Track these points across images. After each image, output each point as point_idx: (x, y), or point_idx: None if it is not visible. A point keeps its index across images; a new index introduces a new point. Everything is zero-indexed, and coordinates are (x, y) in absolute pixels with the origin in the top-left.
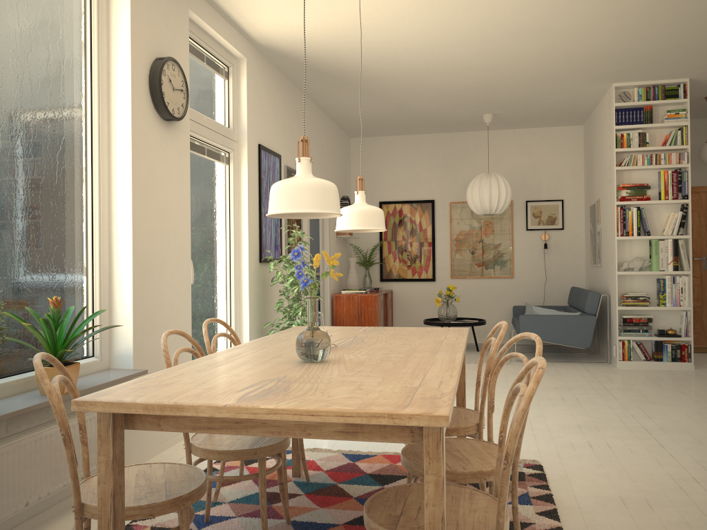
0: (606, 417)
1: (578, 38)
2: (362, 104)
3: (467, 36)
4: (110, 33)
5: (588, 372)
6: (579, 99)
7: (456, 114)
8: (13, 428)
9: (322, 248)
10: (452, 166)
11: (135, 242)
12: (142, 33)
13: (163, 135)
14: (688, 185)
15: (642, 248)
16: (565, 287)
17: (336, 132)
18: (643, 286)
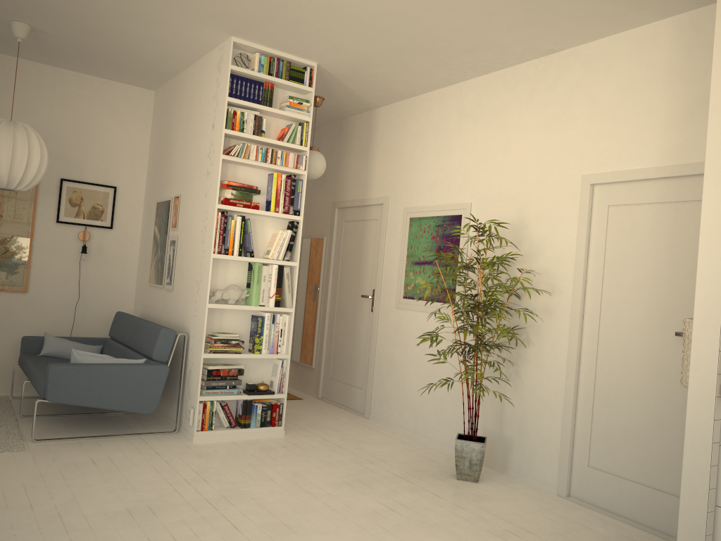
0: None
1: None
2: None
3: None
4: None
5: (160, 457)
6: (174, 46)
7: None
8: None
9: None
10: None
11: None
12: None
13: None
14: (302, 198)
15: (240, 273)
16: (105, 310)
17: None
18: (236, 325)
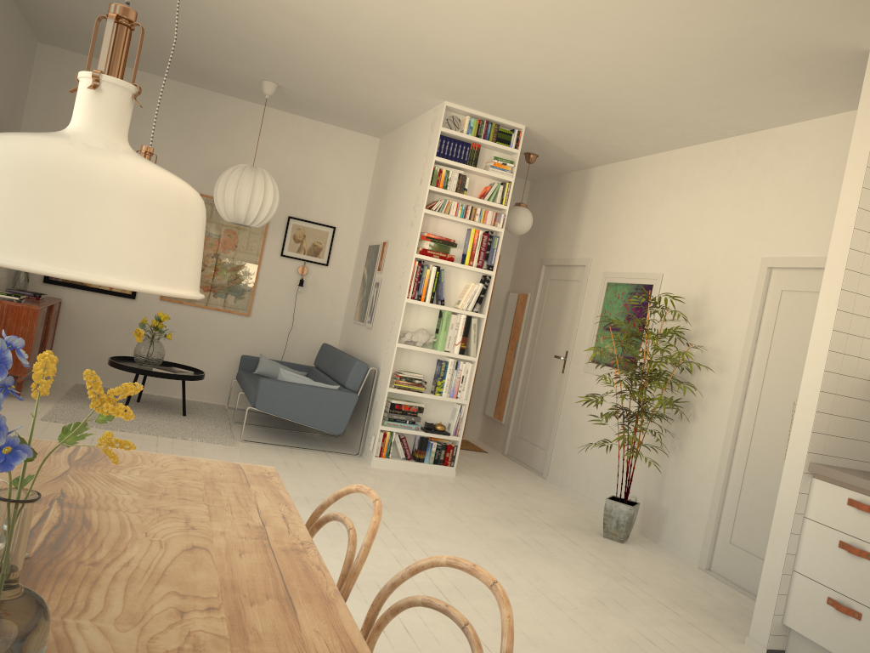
0: (385, 564)
1: (444, 27)
2: None
3: None
4: None
5: (339, 470)
6: (396, 105)
7: (226, 66)
8: None
9: None
10: (197, 139)
11: None
12: None
13: None
14: (497, 254)
15: (430, 319)
16: (313, 341)
17: (18, 23)
18: (421, 366)
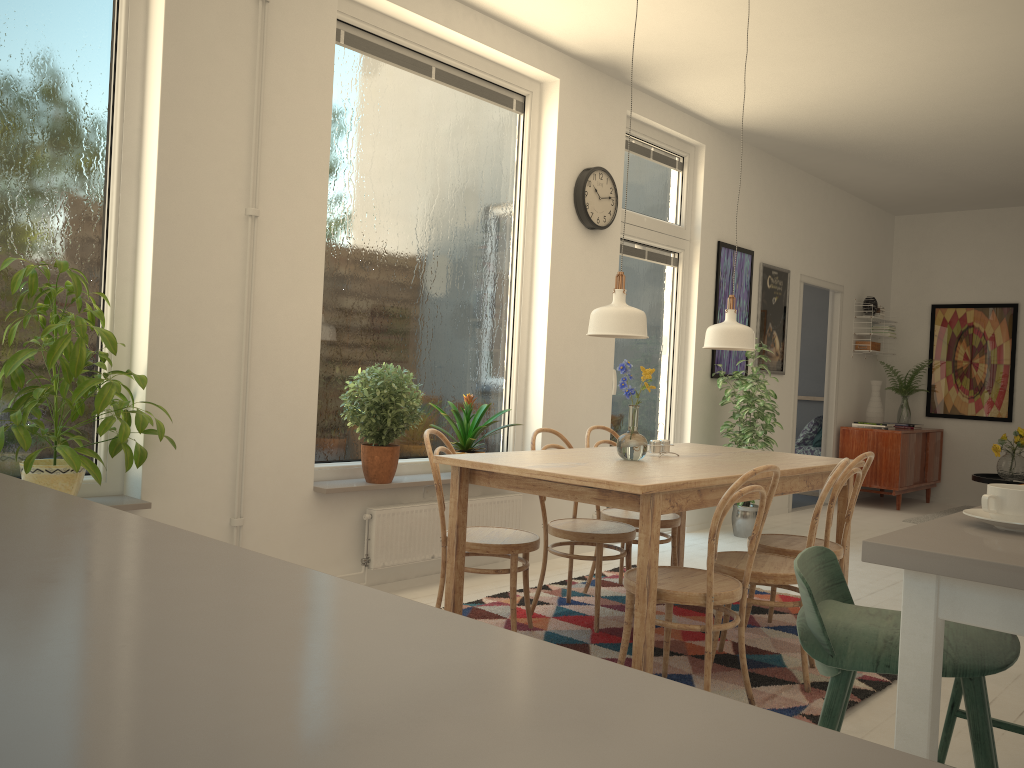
0: None
1: None
2: (888, 177)
3: (991, 95)
4: (539, 152)
5: None
6: None
7: None
8: (428, 496)
9: (828, 366)
10: None
11: (549, 350)
12: (569, 148)
13: (587, 244)
14: None
15: None
16: None
17: (864, 211)
18: None
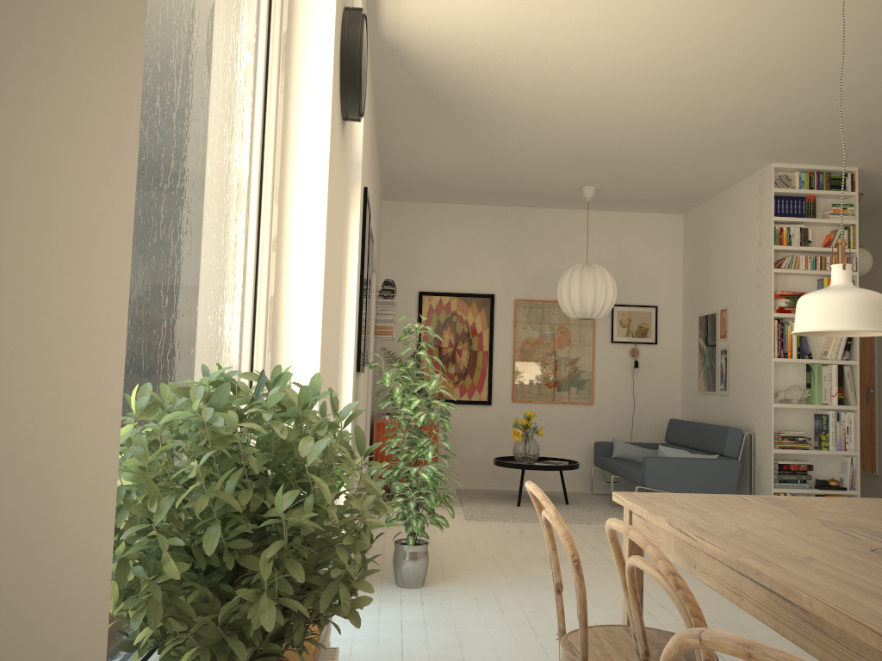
0: None
1: (799, 95)
2: (443, 152)
3: (672, 70)
4: None
5: None
6: (714, 179)
7: (551, 182)
8: None
9: None
10: (519, 252)
11: (323, 329)
12: None
13: (340, 143)
14: None
15: (798, 374)
16: (656, 419)
17: (380, 189)
18: (799, 423)
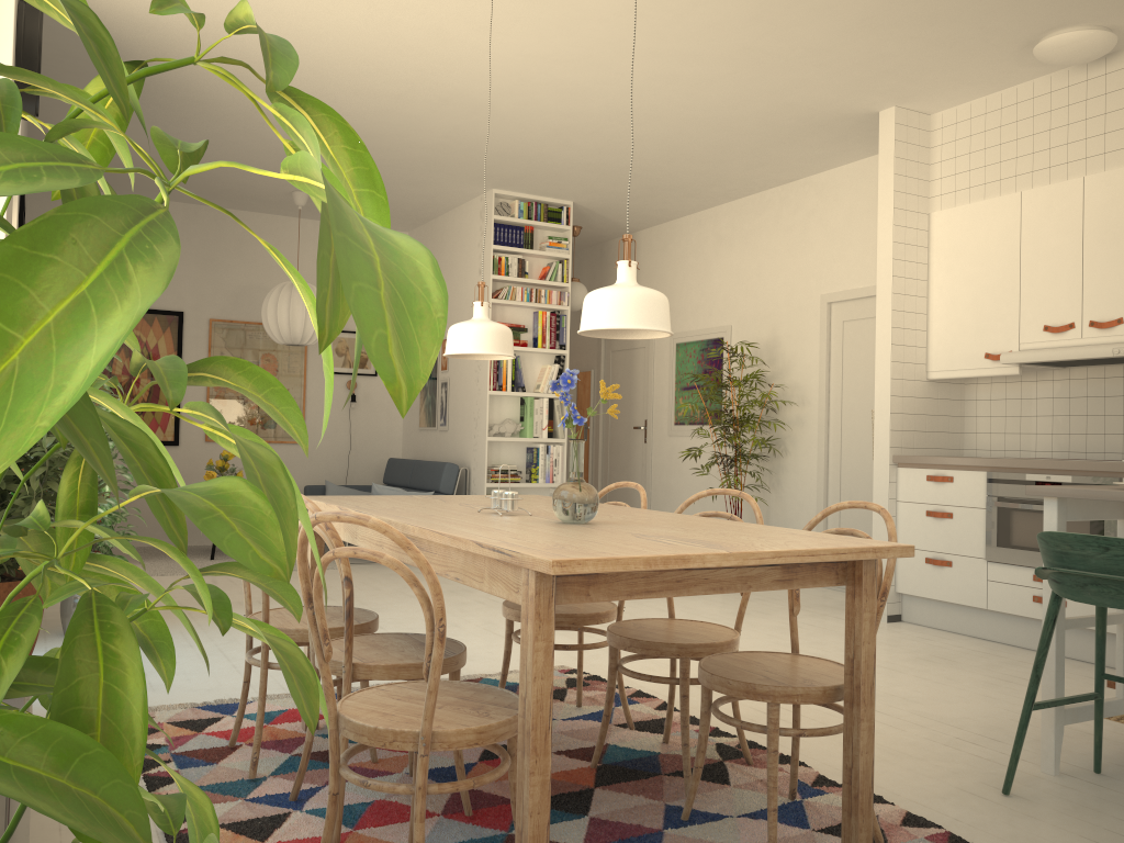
0: None
1: (509, 128)
2: None
3: (384, 87)
4: None
5: None
6: (438, 198)
7: (255, 182)
8: None
9: None
10: (216, 262)
11: None
12: None
13: None
14: (567, 332)
15: (513, 408)
16: (375, 459)
17: None
18: (512, 457)
